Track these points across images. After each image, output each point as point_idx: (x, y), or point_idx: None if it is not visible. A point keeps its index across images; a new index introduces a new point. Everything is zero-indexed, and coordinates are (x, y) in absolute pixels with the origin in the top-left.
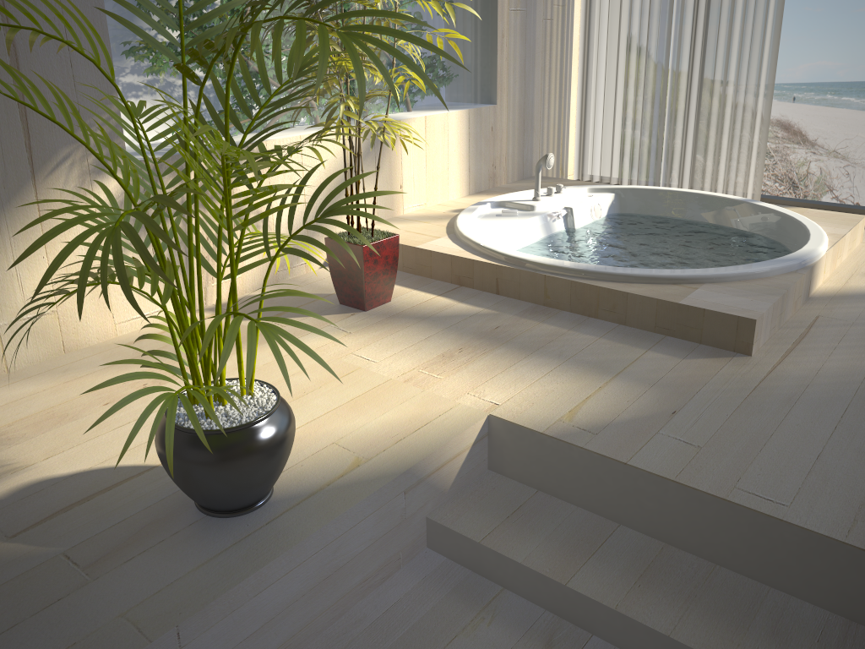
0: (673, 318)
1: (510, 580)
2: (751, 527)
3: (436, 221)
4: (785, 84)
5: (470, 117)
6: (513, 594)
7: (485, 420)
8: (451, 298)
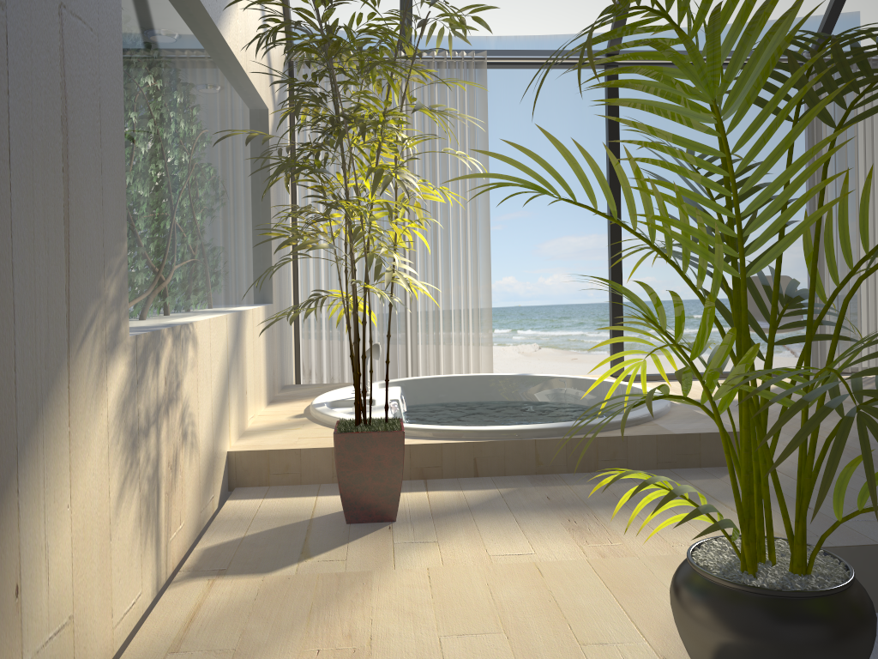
0: (673, 449)
1: None
2: None
3: (306, 426)
4: None
5: (266, 314)
6: None
7: None
8: (445, 490)
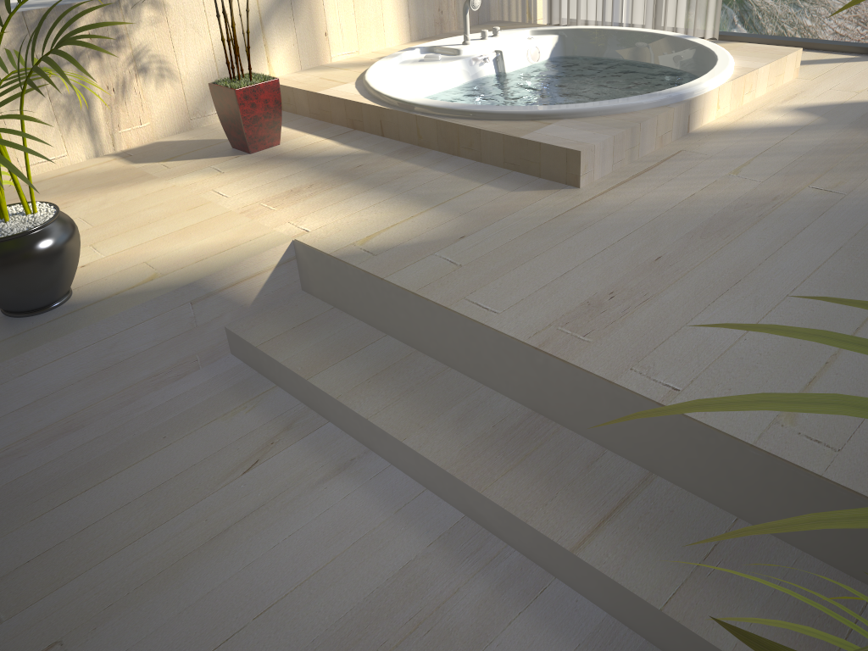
0: (517, 153)
1: (278, 379)
2: (464, 332)
3: (356, 68)
4: None
5: None
6: (281, 390)
7: (290, 244)
8: (337, 141)
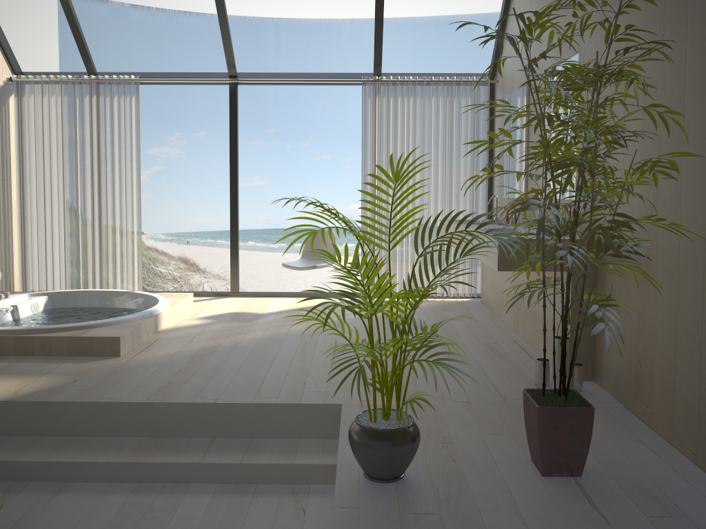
0: (78, 345)
1: None
2: (108, 410)
3: None
4: (181, 233)
5: None
6: None
7: None
8: None
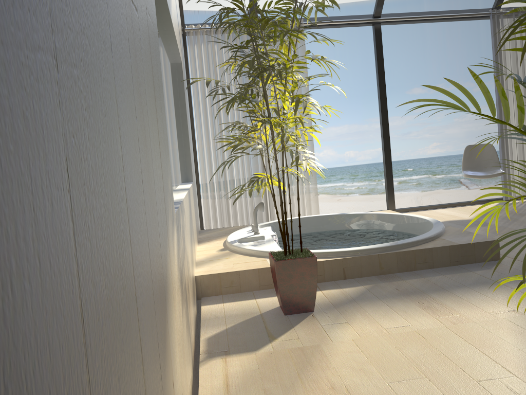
0: (459, 253)
1: None
2: None
3: (232, 256)
4: None
5: (192, 189)
6: None
7: None
8: (331, 289)
